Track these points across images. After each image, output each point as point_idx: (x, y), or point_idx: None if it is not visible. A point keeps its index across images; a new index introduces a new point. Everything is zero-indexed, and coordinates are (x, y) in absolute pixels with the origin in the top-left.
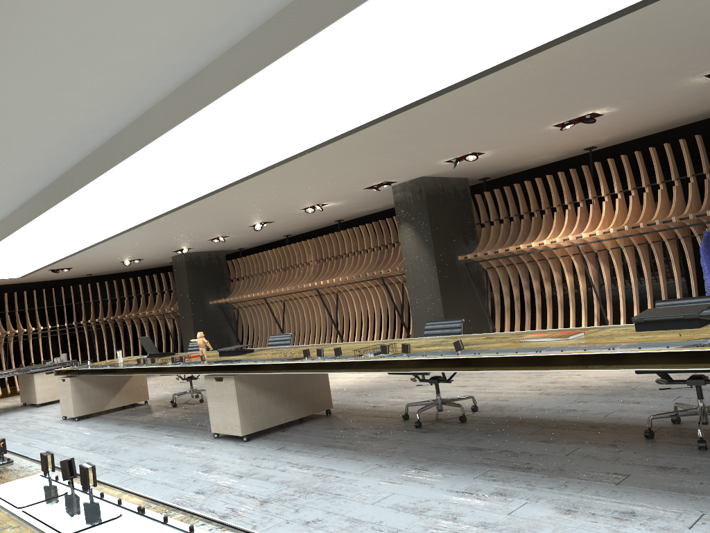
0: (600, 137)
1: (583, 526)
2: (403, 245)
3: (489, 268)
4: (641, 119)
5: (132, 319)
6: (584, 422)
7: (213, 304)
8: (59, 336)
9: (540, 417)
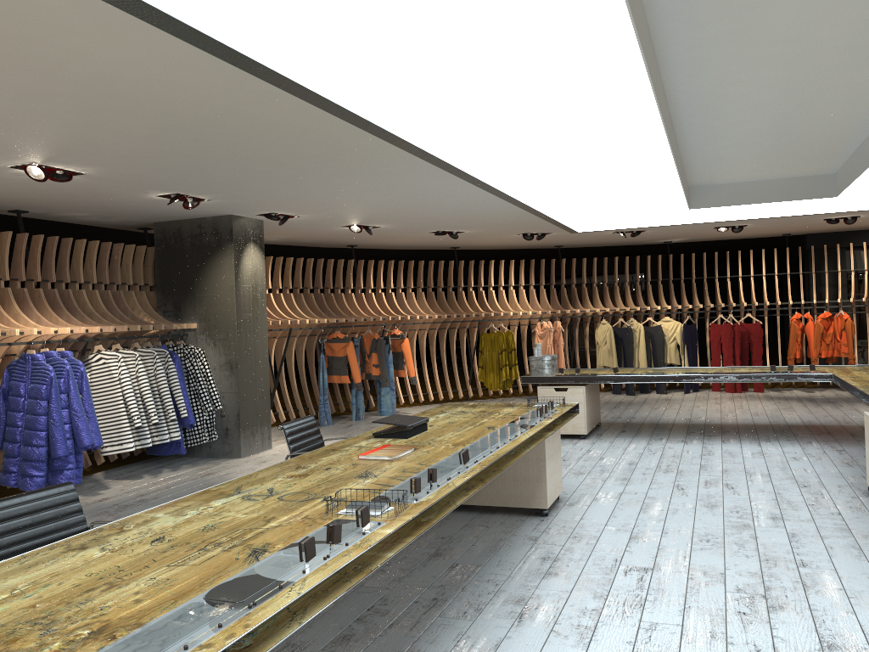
0: None
1: (578, 567)
2: None
3: None
4: None
5: None
6: None
7: None
8: None
9: None
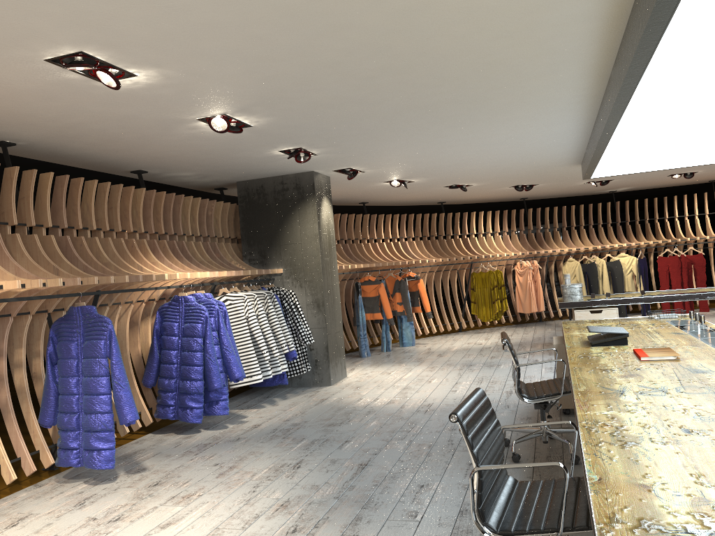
0: None
1: None
2: None
3: None
4: (6, 106)
5: None
6: None
7: None
8: None
9: None
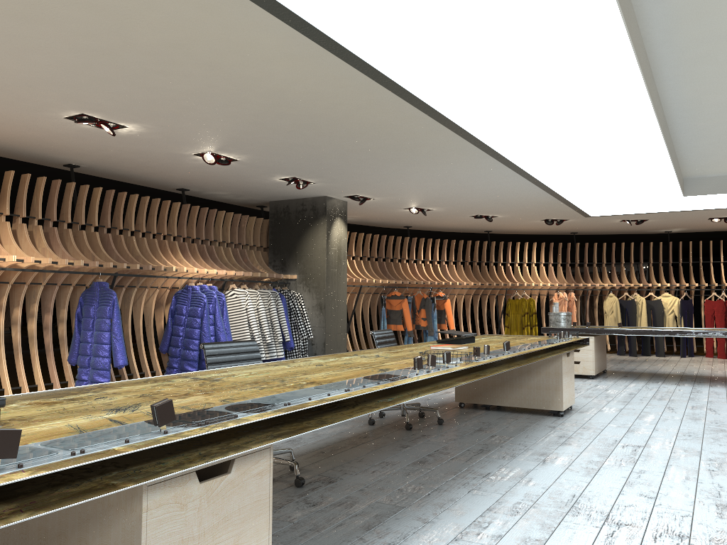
0: None
1: (586, 442)
2: None
3: None
4: (59, 143)
5: None
6: (345, 439)
7: None
8: None
9: (309, 448)
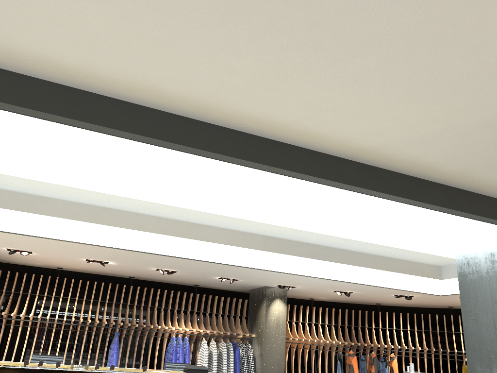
0: (77, 267)
1: None
2: None
3: None
4: (106, 269)
5: None
6: None
7: None
8: None
9: None
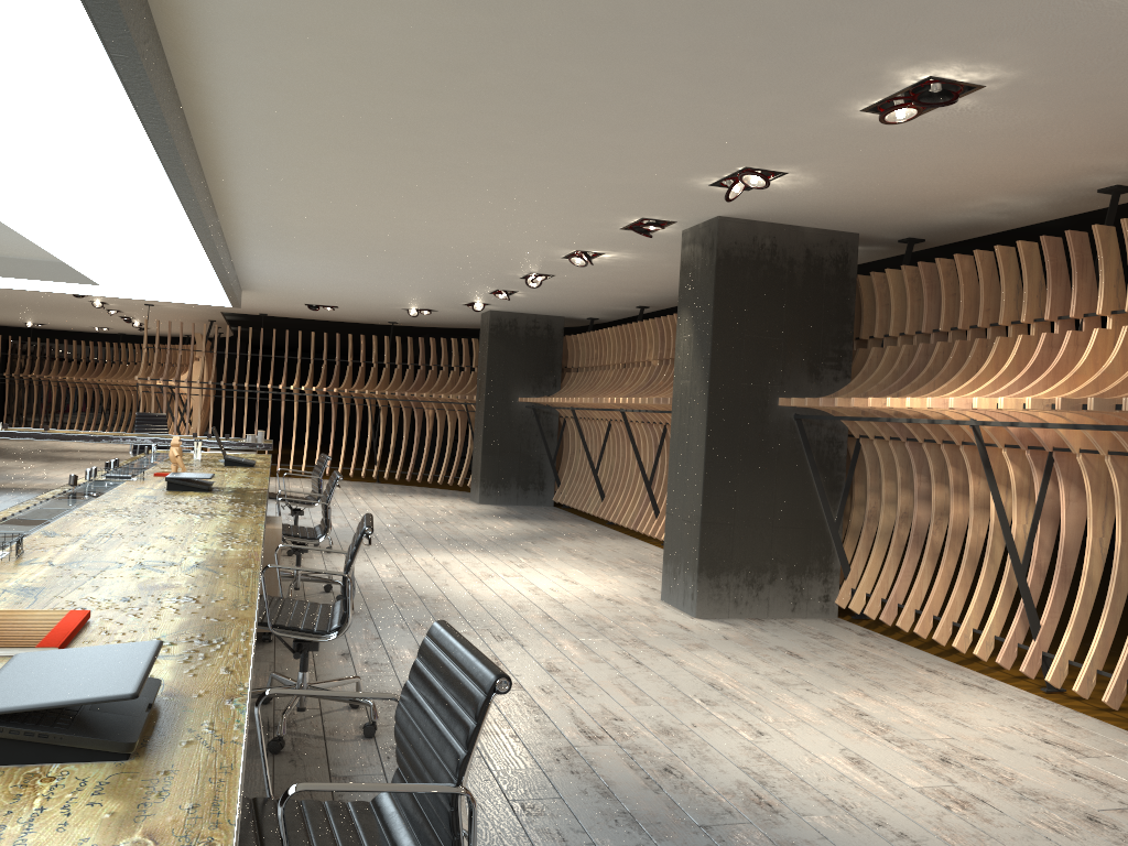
0: (1103, 160)
1: None
2: (677, 354)
3: (866, 438)
4: None
5: (431, 402)
6: None
7: (525, 403)
8: (333, 405)
9: None
